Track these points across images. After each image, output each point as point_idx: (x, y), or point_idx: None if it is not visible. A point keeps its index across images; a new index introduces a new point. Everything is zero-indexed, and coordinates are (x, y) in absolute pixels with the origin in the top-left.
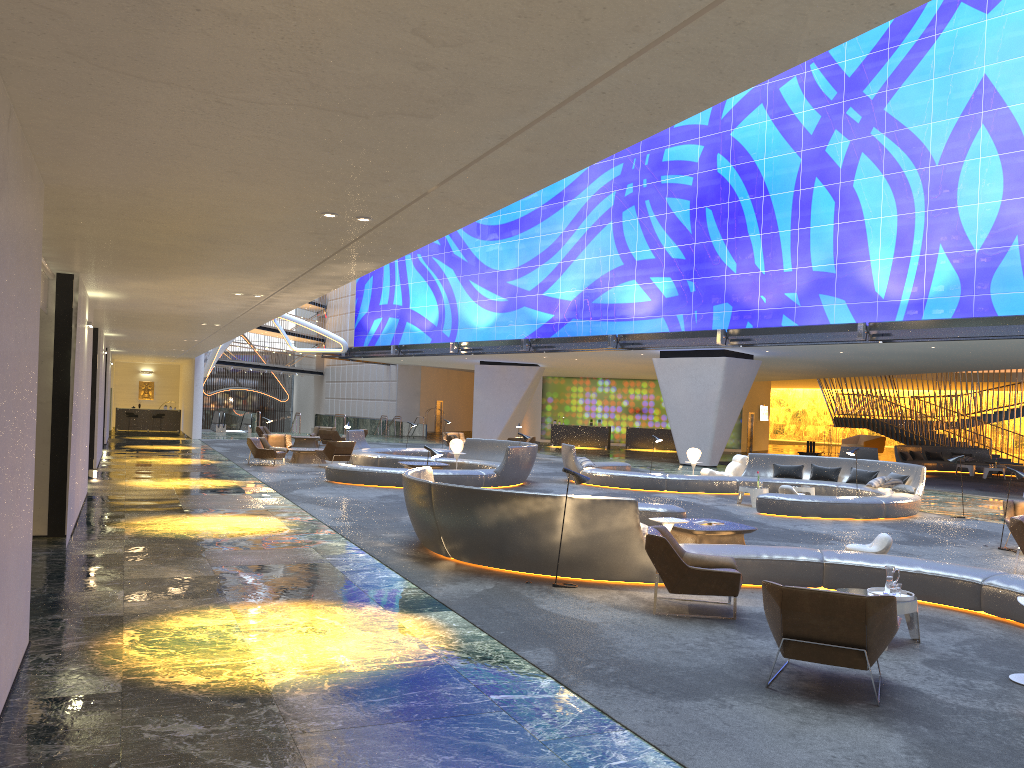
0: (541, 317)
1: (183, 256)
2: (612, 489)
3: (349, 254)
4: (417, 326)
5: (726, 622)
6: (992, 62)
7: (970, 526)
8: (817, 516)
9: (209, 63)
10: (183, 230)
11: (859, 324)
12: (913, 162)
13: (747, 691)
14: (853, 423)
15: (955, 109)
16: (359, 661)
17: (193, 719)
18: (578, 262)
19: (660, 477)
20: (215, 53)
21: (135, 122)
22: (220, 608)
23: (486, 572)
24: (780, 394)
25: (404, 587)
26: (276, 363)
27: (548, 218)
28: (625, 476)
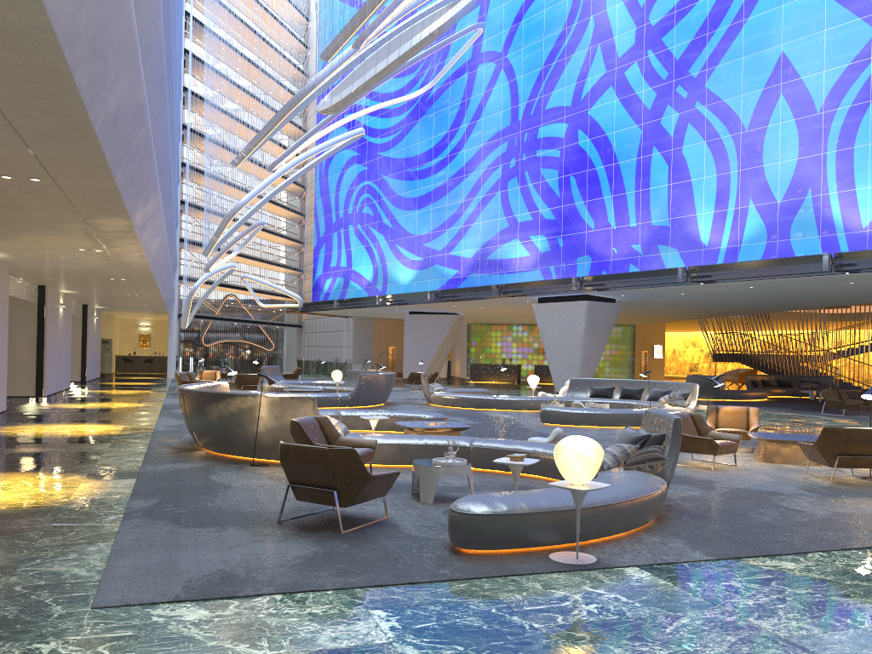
0: (448, 272)
1: None
2: (452, 408)
3: (87, 210)
4: (358, 283)
5: None
6: (788, 41)
7: None
8: (586, 425)
9: None
10: None
11: (679, 268)
12: (728, 129)
13: (257, 524)
14: (727, 358)
15: (760, 82)
16: None
17: None
18: (475, 225)
19: (490, 398)
20: None
21: None
22: None
23: (216, 457)
24: (694, 337)
25: (131, 465)
26: (258, 318)
27: (453, 190)
28: (462, 397)
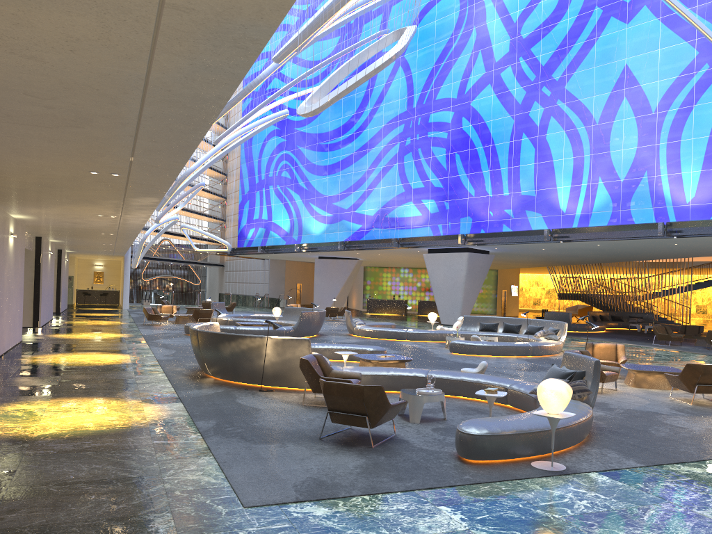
0: (354, 227)
1: (42, 194)
2: (372, 339)
3: (134, 193)
4: (277, 233)
5: None
6: (630, 56)
7: None
8: (486, 354)
9: None
10: (25, 181)
11: (545, 230)
12: (582, 122)
13: (305, 440)
14: (570, 297)
15: (608, 87)
16: (98, 425)
17: None
18: (377, 190)
19: (402, 331)
20: None
21: None
22: (44, 400)
23: (227, 384)
24: (538, 278)
25: (167, 391)
26: (190, 259)
27: (358, 160)
28: (380, 330)
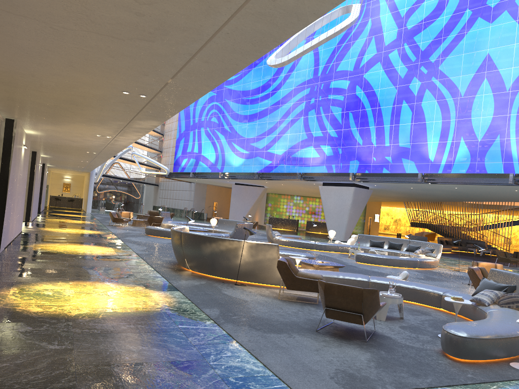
0: (265, 162)
1: (64, 112)
2: (288, 247)
3: (143, 115)
4: (204, 163)
5: (312, 304)
6: (492, 47)
7: (460, 274)
8: (384, 265)
9: (40, 7)
10: (59, 97)
11: (419, 173)
12: (451, 95)
13: (305, 332)
14: (420, 225)
15: (473, 70)
16: (122, 308)
17: (28, 325)
18: (285, 136)
19: (312, 243)
20: (40, 2)
21: (16, 36)
22: (64, 282)
23: (204, 277)
24: (388, 210)
25: (160, 280)
26: (134, 178)
27: (272, 113)
28: (295, 241)
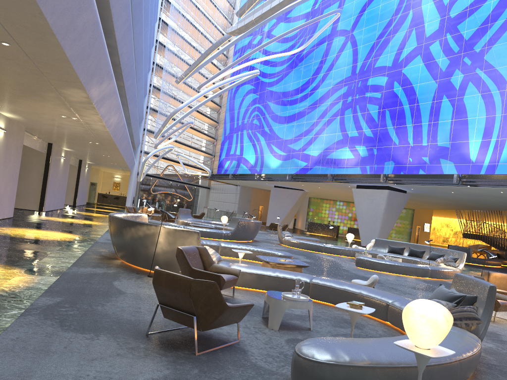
0: (301, 164)
1: None
2: (295, 249)
3: (54, 80)
4: (245, 165)
5: None
6: None
7: None
8: (387, 272)
9: None
10: None
11: (454, 174)
12: (497, 87)
13: (128, 334)
14: (473, 236)
15: None
16: None
17: None
18: (321, 136)
19: (321, 245)
20: None
21: None
22: None
23: (126, 266)
24: (448, 221)
25: (62, 266)
26: (185, 180)
27: (309, 113)
28: (303, 243)
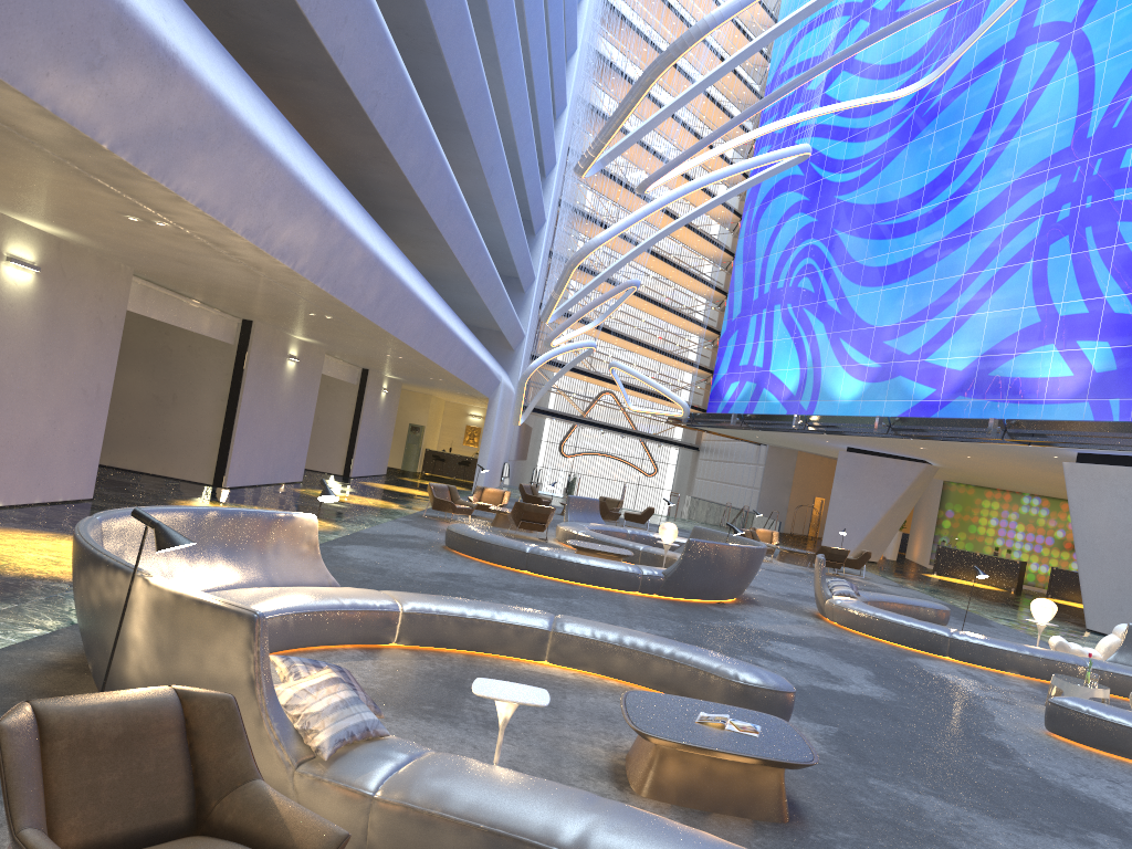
0: (918, 391)
1: None
2: (859, 637)
3: None
4: (774, 394)
5: None
6: None
7: None
8: None
9: None
10: None
11: None
12: None
13: None
14: None
15: None
16: None
17: None
18: (978, 317)
19: (940, 632)
20: None
21: None
22: None
23: None
24: None
25: None
26: (636, 428)
27: (947, 256)
28: (884, 620)
